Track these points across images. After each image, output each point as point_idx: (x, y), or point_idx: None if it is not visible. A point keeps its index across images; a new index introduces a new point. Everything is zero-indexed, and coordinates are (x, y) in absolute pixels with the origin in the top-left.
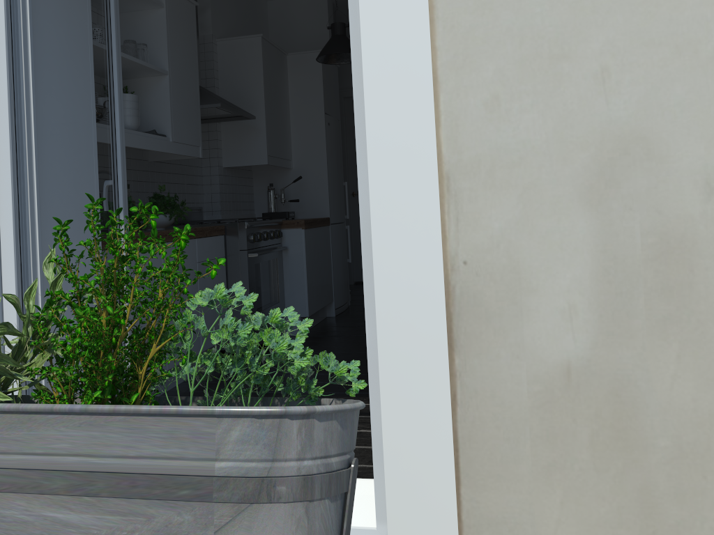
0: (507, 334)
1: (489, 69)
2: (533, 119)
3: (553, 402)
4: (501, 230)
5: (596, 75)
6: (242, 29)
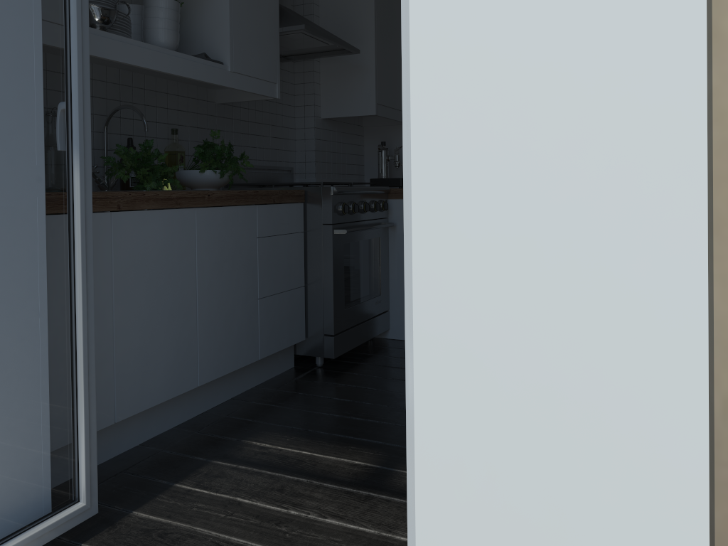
0: None
1: None
2: None
3: None
4: None
5: None
6: None
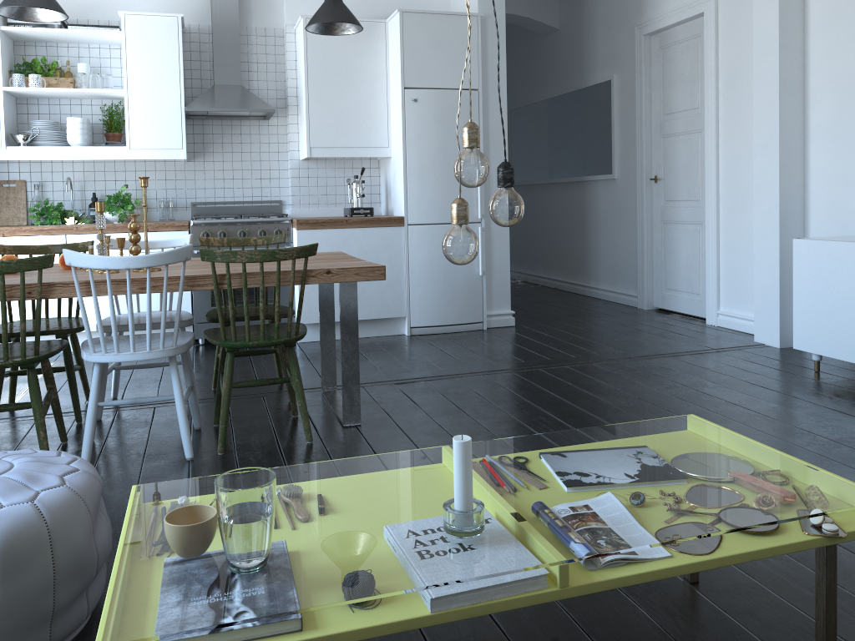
0: None
1: None
2: None
3: None
4: None
5: None
6: (368, 0)
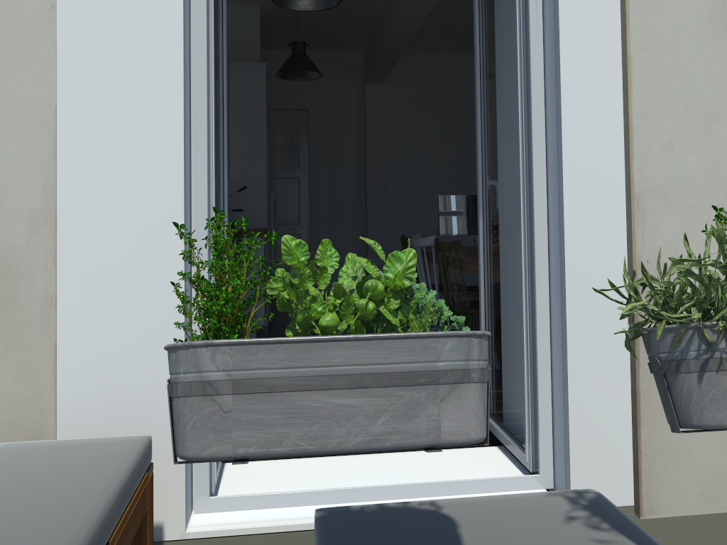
0: None
1: (667, 122)
2: (694, 160)
3: None
4: (672, 238)
5: None
6: None
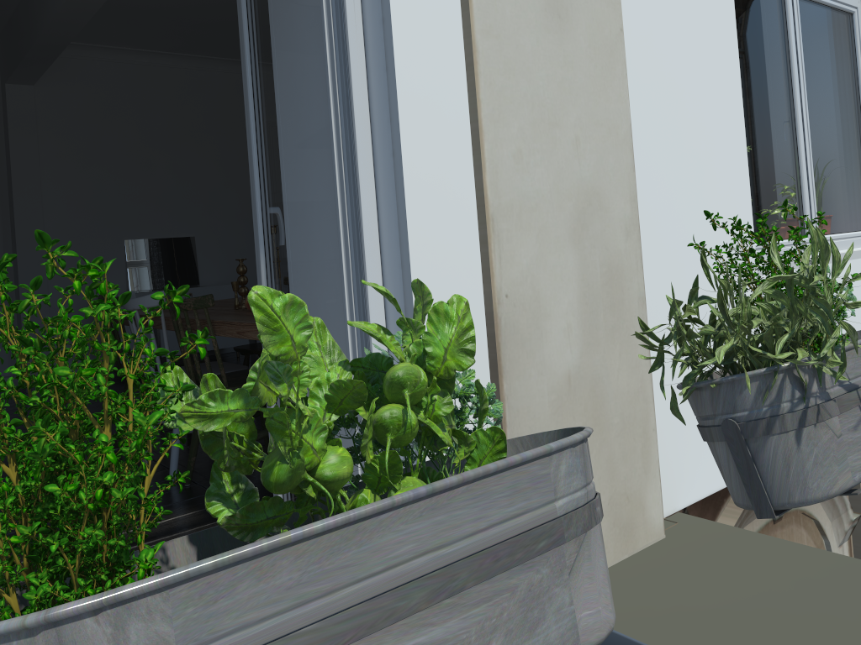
0: (534, 355)
1: (515, 126)
2: (542, 172)
3: (562, 406)
4: (527, 265)
5: (573, 142)
6: None
